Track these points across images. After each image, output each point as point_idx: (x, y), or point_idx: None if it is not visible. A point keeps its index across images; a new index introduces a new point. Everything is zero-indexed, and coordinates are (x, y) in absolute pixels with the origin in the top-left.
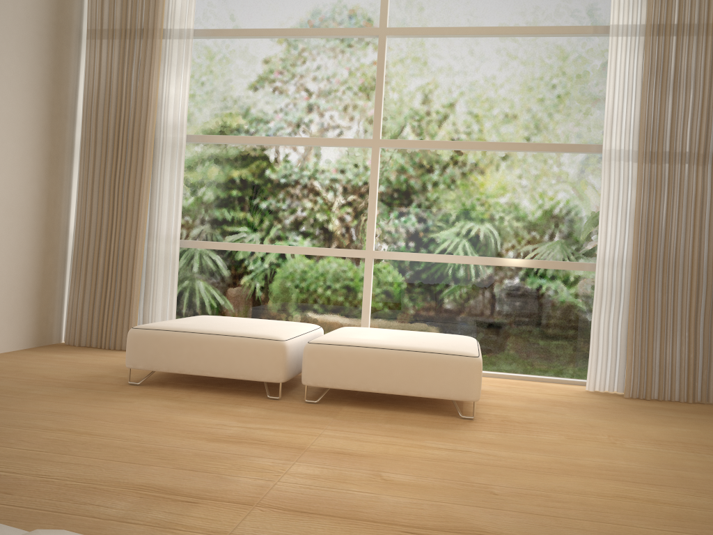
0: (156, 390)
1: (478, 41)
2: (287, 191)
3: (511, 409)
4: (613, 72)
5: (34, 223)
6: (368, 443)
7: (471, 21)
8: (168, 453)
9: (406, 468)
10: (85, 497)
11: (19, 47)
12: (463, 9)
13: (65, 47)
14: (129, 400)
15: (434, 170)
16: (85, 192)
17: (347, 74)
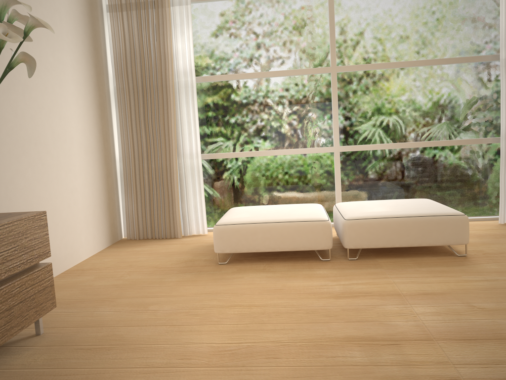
0: (243, 266)
1: None
2: (271, 110)
3: (476, 244)
4: (504, 2)
5: (99, 156)
6: (431, 284)
7: None
8: (325, 311)
9: (480, 298)
10: (326, 352)
11: (74, 26)
12: None
13: (96, 20)
14: (239, 276)
15: (377, 84)
16: (126, 128)
17: (306, 21)
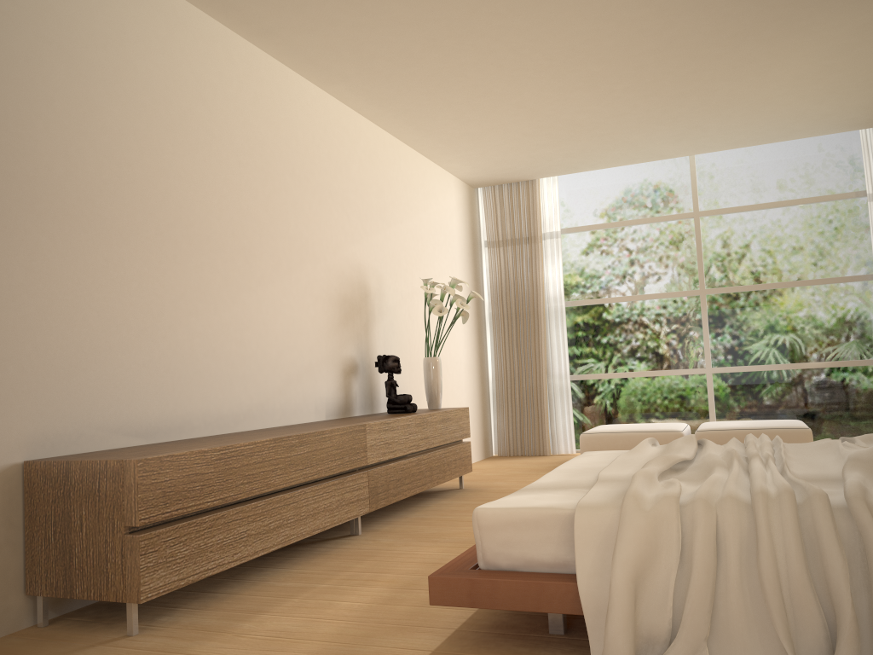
0: None
1: (768, 212)
2: (639, 332)
3: None
4: None
5: (477, 376)
6: None
7: (761, 198)
8: None
9: None
10: None
11: (463, 266)
12: (754, 191)
13: (477, 256)
14: None
15: (749, 305)
16: (500, 351)
17: (673, 246)
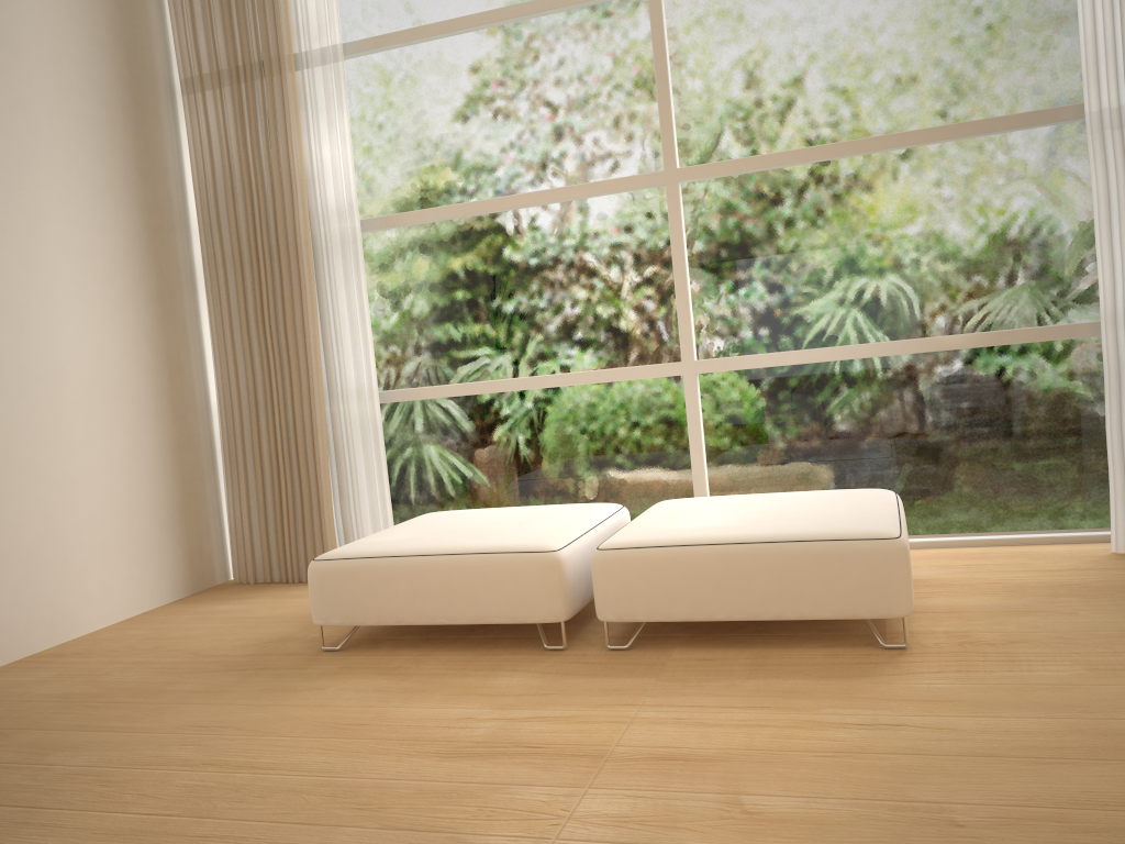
0: (365, 657)
1: None
2: (536, 283)
3: (975, 615)
4: None
5: (153, 404)
6: (717, 728)
7: None
8: (374, 794)
9: (786, 780)
10: None
11: (78, 133)
12: None
13: (152, 115)
14: (321, 685)
15: (780, 204)
16: (223, 341)
17: (604, 68)
